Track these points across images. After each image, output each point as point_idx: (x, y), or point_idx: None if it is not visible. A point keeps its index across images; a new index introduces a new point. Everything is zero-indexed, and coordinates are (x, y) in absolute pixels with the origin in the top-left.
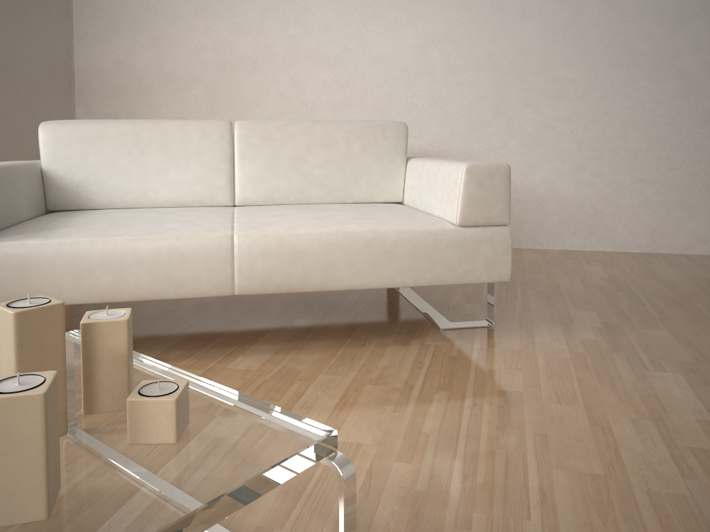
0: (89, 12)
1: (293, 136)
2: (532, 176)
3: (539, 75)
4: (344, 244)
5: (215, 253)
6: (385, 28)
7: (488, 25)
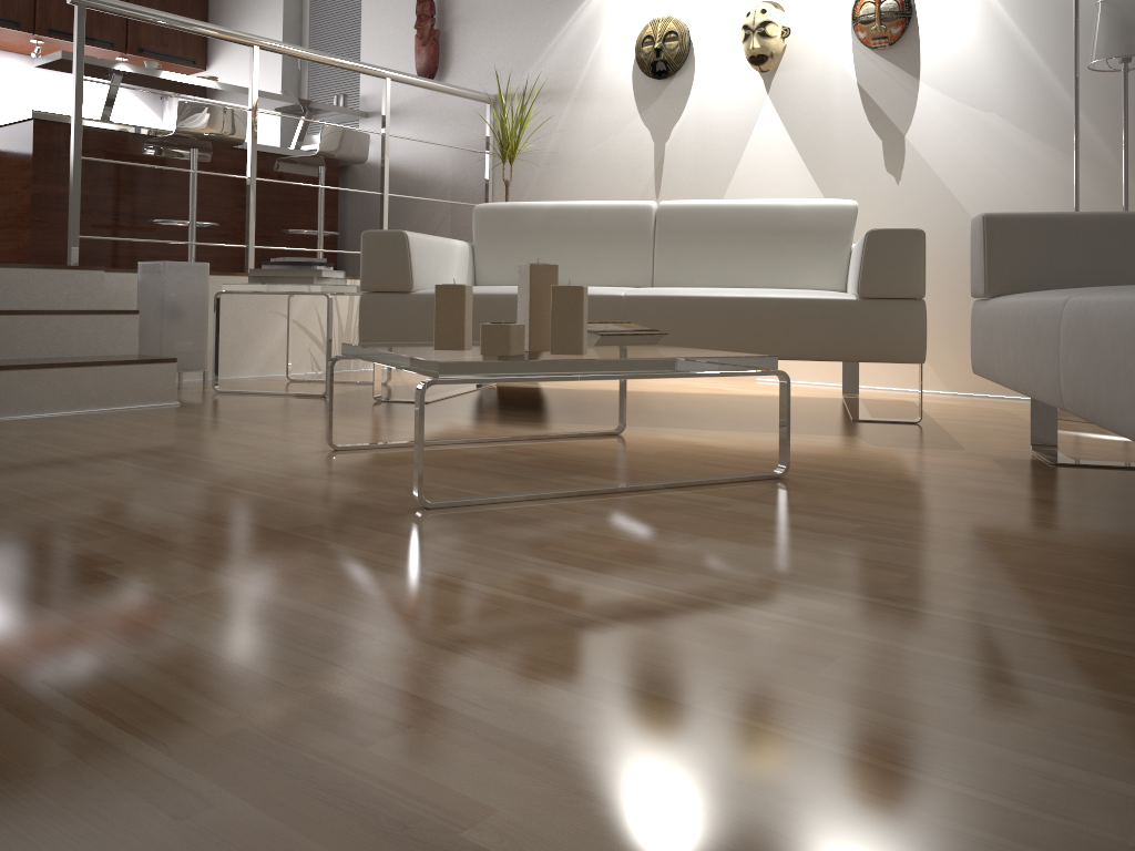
0: None
1: None
2: None
3: None
4: (1125, 329)
5: (1050, 330)
6: None
7: None
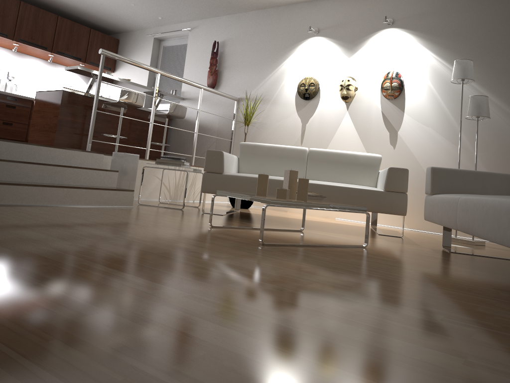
0: None
1: None
2: None
3: None
4: (477, 206)
5: (454, 206)
6: None
7: None
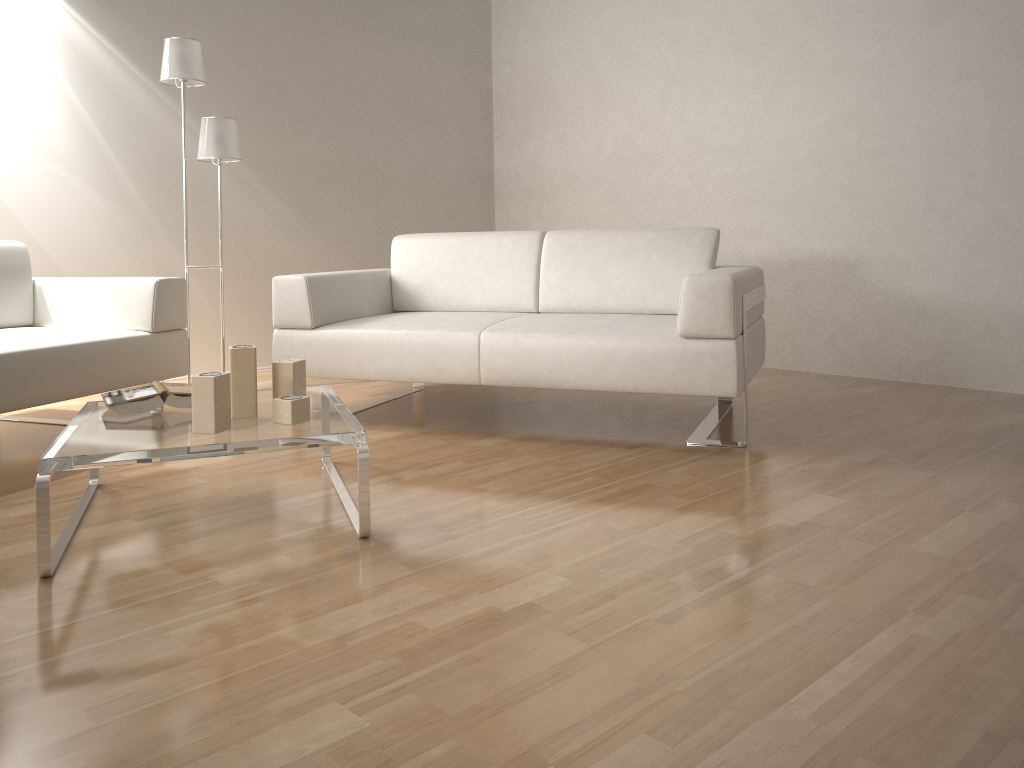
0: (505, 114)
1: (595, 246)
2: (980, 292)
3: (986, 155)
4: (569, 348)
5: (465, 348)
6: (790, 107)
7: (916, 94)
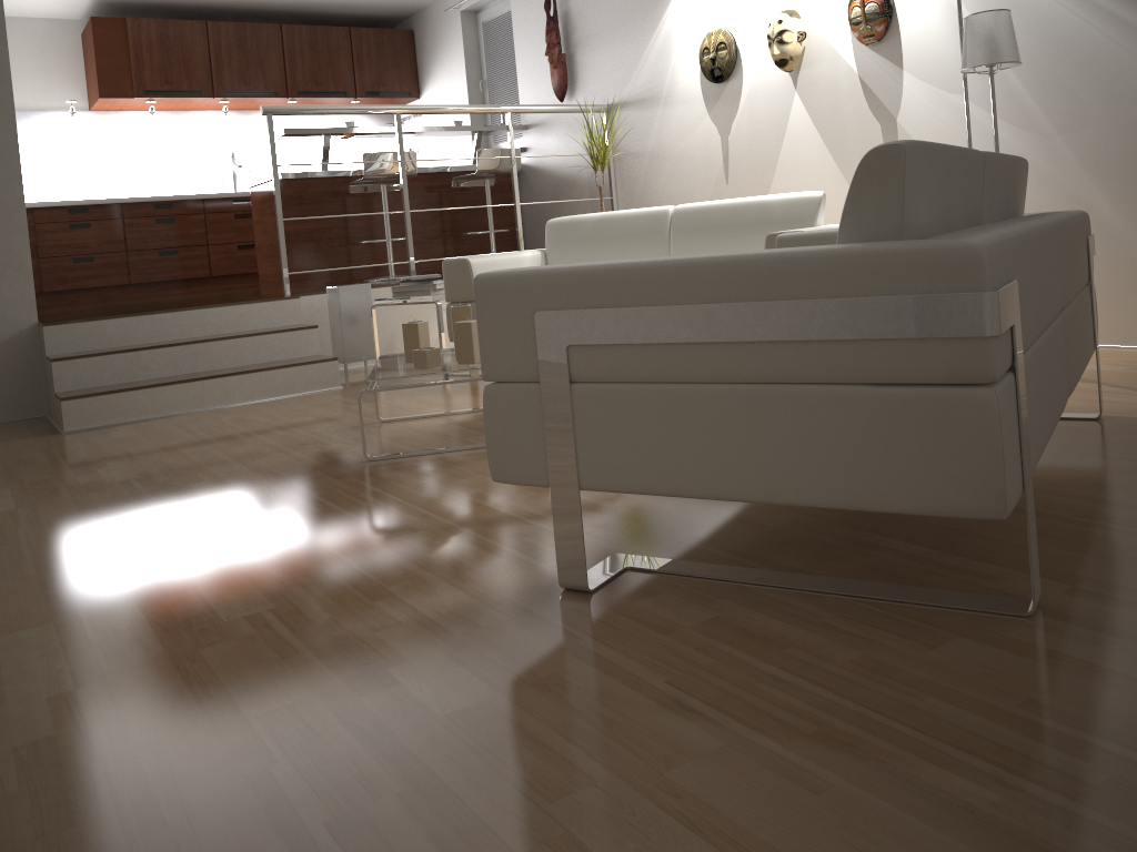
0: None
1: None
2: None
3: None
4: None
5: None
6: None
7: None
